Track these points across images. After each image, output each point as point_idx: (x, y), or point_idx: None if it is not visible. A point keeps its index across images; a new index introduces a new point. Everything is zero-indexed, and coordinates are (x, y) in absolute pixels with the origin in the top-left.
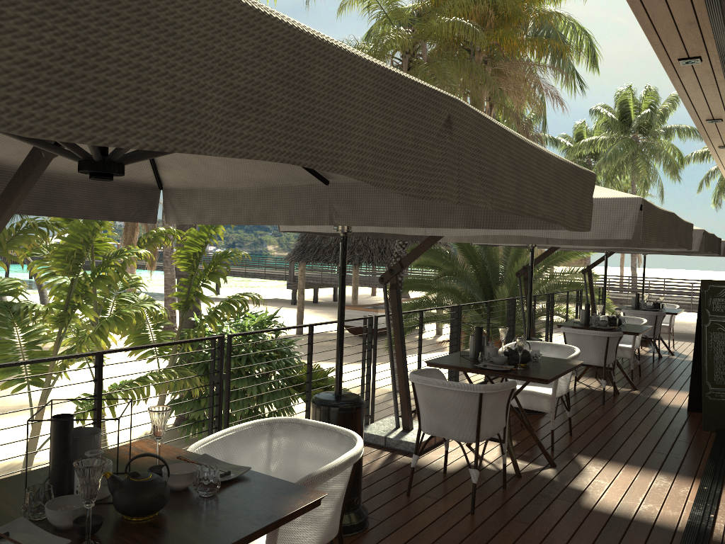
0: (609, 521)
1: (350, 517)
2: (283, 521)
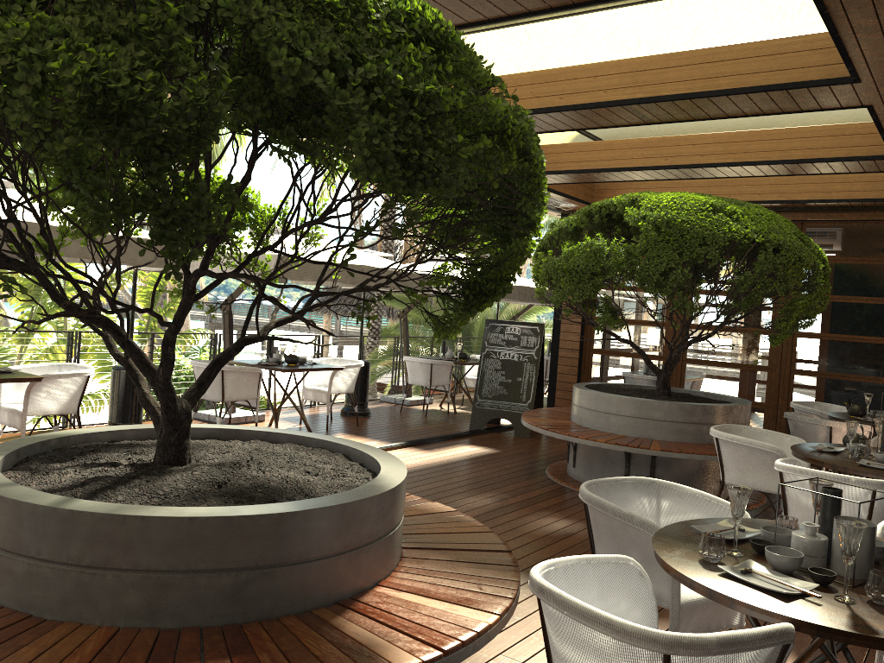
0: None
1: None
2: (16, 381)
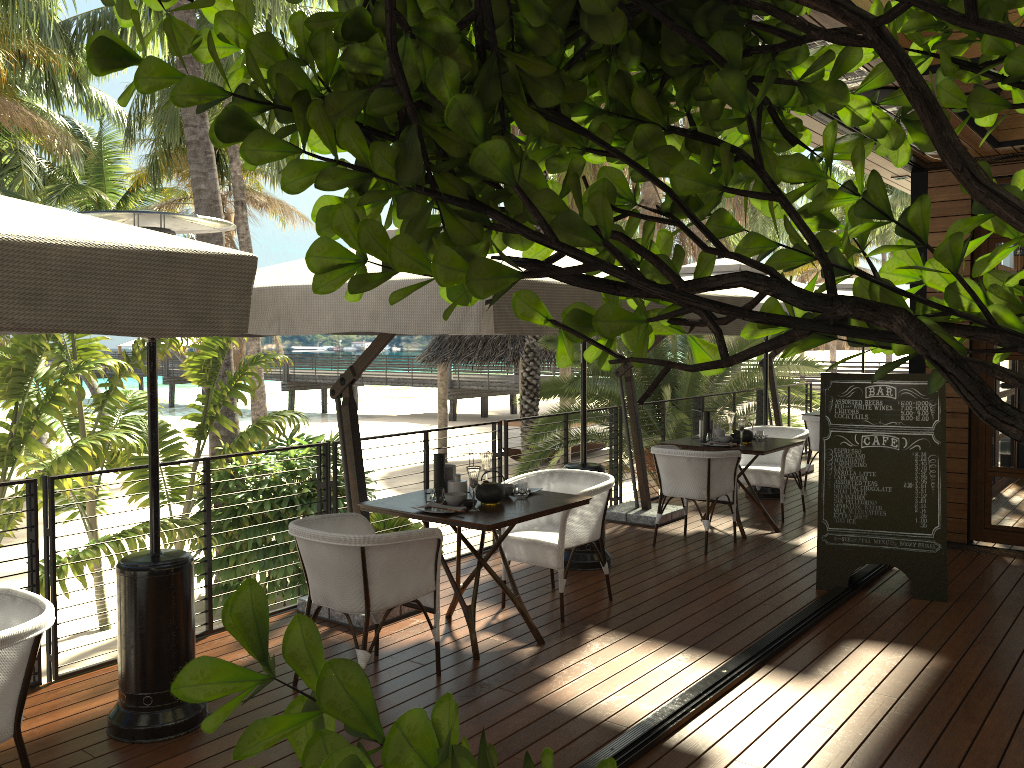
0: (540, 719)
1: (164, 716)
2: None
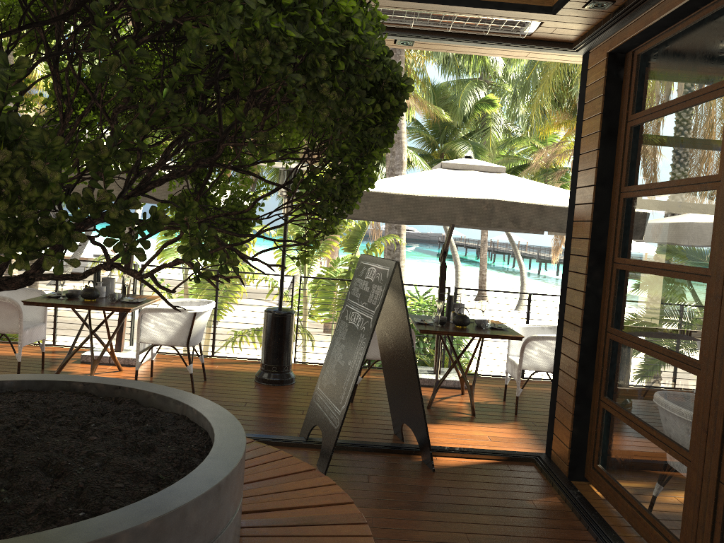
0: None
1: None
2: None
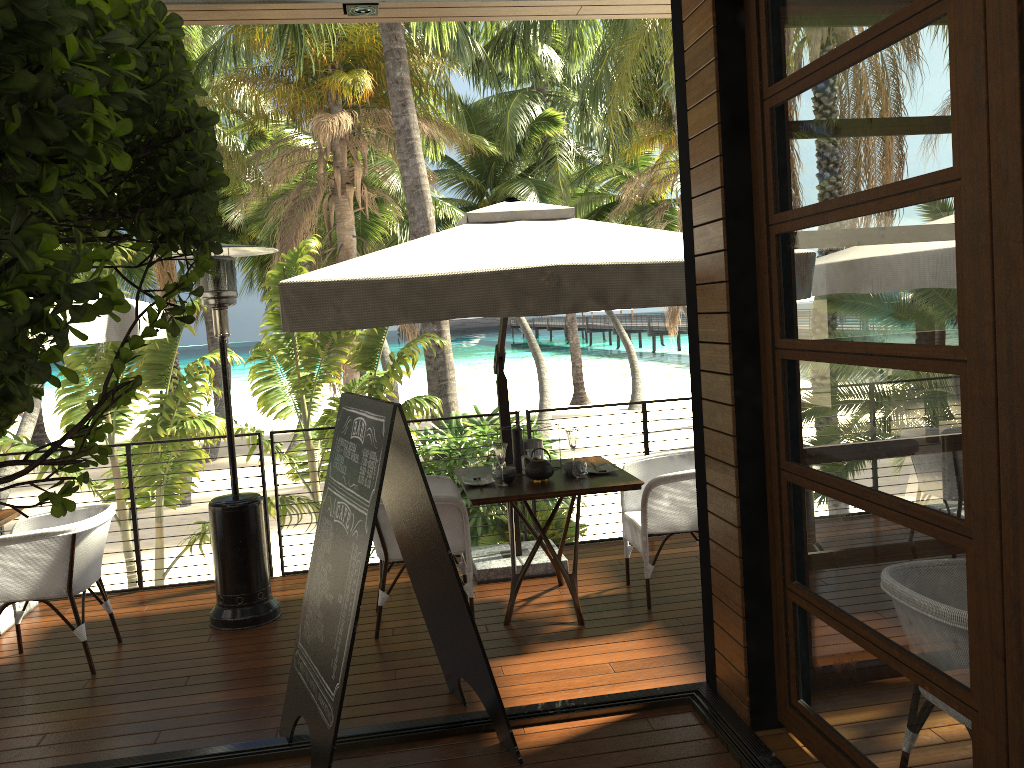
0: None
1: None
2: None
